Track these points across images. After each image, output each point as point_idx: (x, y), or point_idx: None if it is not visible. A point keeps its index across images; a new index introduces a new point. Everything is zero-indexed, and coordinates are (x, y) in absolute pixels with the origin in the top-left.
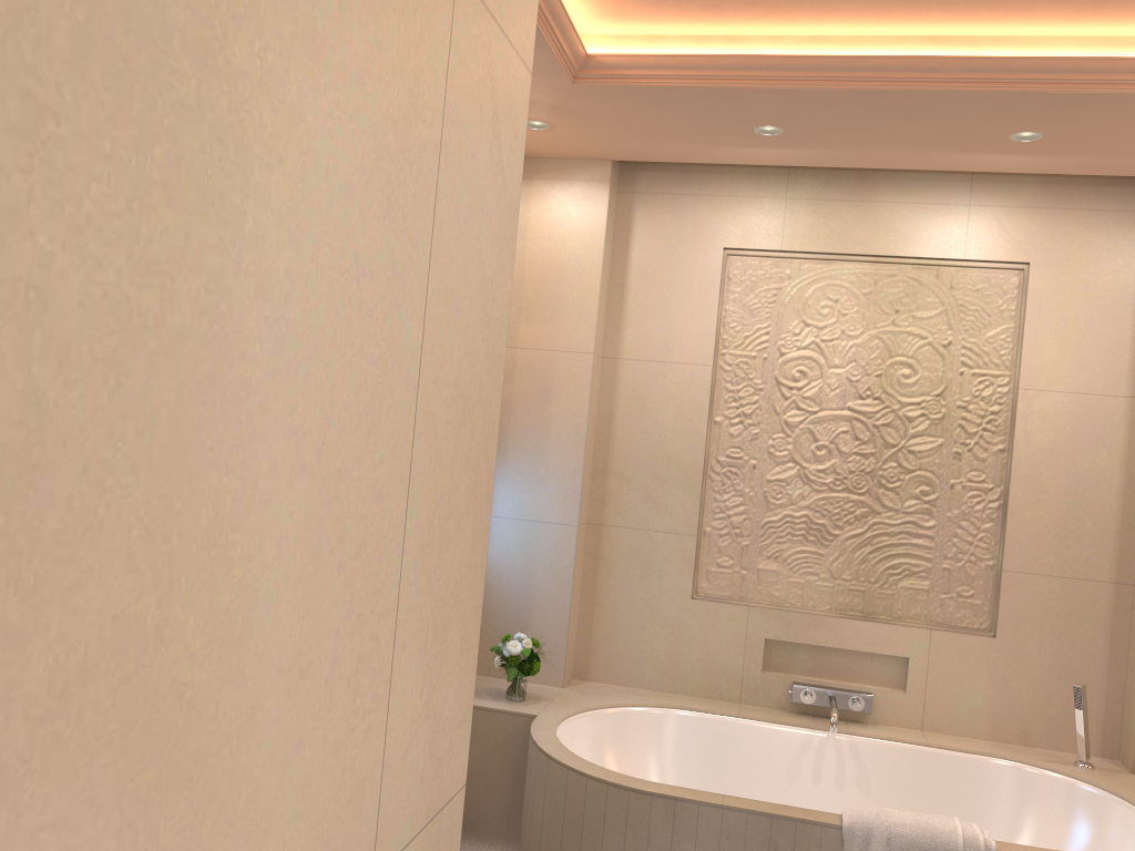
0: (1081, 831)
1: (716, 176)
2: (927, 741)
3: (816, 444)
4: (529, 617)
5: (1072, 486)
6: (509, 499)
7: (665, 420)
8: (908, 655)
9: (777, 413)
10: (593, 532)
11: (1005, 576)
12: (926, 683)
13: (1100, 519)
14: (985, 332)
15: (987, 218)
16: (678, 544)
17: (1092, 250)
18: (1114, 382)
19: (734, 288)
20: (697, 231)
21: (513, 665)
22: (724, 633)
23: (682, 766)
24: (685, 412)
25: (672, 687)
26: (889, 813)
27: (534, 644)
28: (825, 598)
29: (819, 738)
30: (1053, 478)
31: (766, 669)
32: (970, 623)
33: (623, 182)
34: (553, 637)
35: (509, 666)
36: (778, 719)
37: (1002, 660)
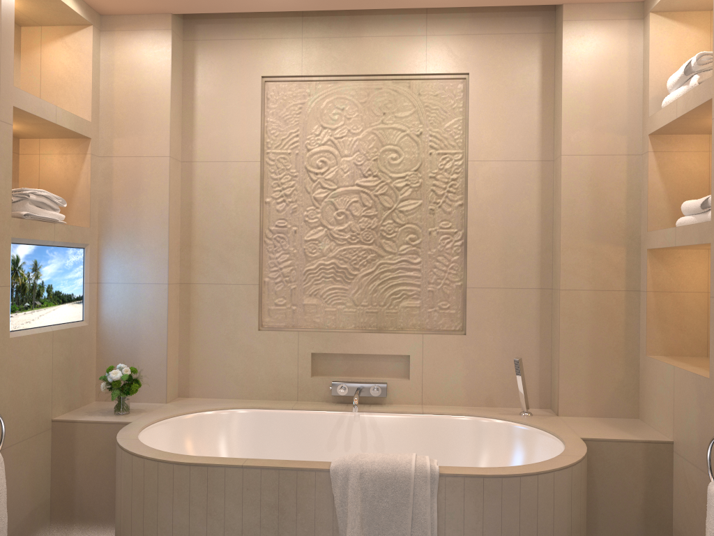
0: (522, 458)
1: (252, 25)
2: (422, 411)
3: (337, 212)
4: (137, 355)
5: (507, 225)
6: (116, 269)
7: (230, 203)
8: (409, 353)
9: (308, 192)
10: (185, 289)
11: (469, 291)
12: (422, 371)
13: (527, 246)
14: (444, 124)
15: (438, 44)
16: (246, 292)
17: (508, 62)
18: (529, 151)
19: (272, 105)
20: (242, 65)
21: (115, 388)
22: (283, 352)
23: (253, 449)
24: (243, 197)
25: (249, 395)
26: (364, 456)
27: (132, 371)
28: (351, 320)
29: (349, 417)
30: (495, 220)
31: (315, 375)
32: (449, 326)
33: (186, 33)
34: (156, 367)
35: (114, 389)
36: (320, 408)
37: (471, 350)
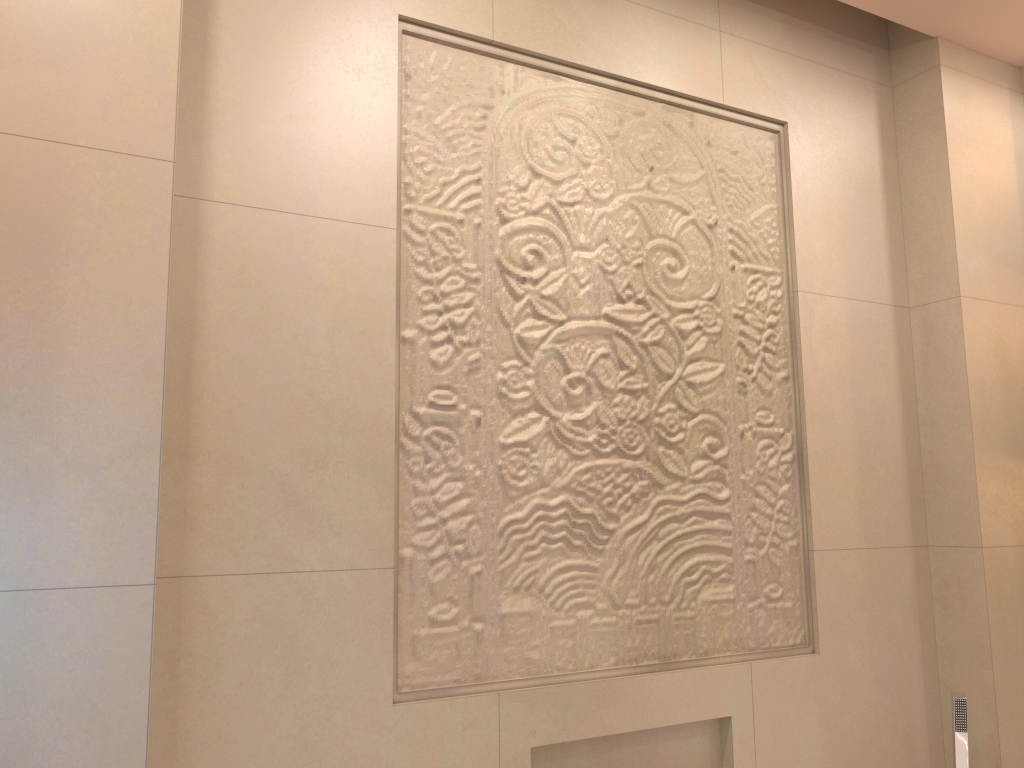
0: None
1: None
2: None
3: (568, 378)
4: None
5: (861, 423)
6: None
7: (314, 334)
8: (730, 712)
9: (507, 324)
10: (163, 598)
11: (817, 559)
12: (755, 751)
13: (890, 463)
14: (750, 213)
15: (739, 54)
16: (359, 593)
17: (839, 119)
18: (879, 286)
19: (417, 95)
20: None
21: None
22: (461, 759)
23: None
24: (353, 318)
25: None
26: None
27: None
28: (607, 646)
29: None
30: (844, 412)
31: None
32: (784, 639)
33: None
34: None
35: None
36: None
37: (830, 686)
